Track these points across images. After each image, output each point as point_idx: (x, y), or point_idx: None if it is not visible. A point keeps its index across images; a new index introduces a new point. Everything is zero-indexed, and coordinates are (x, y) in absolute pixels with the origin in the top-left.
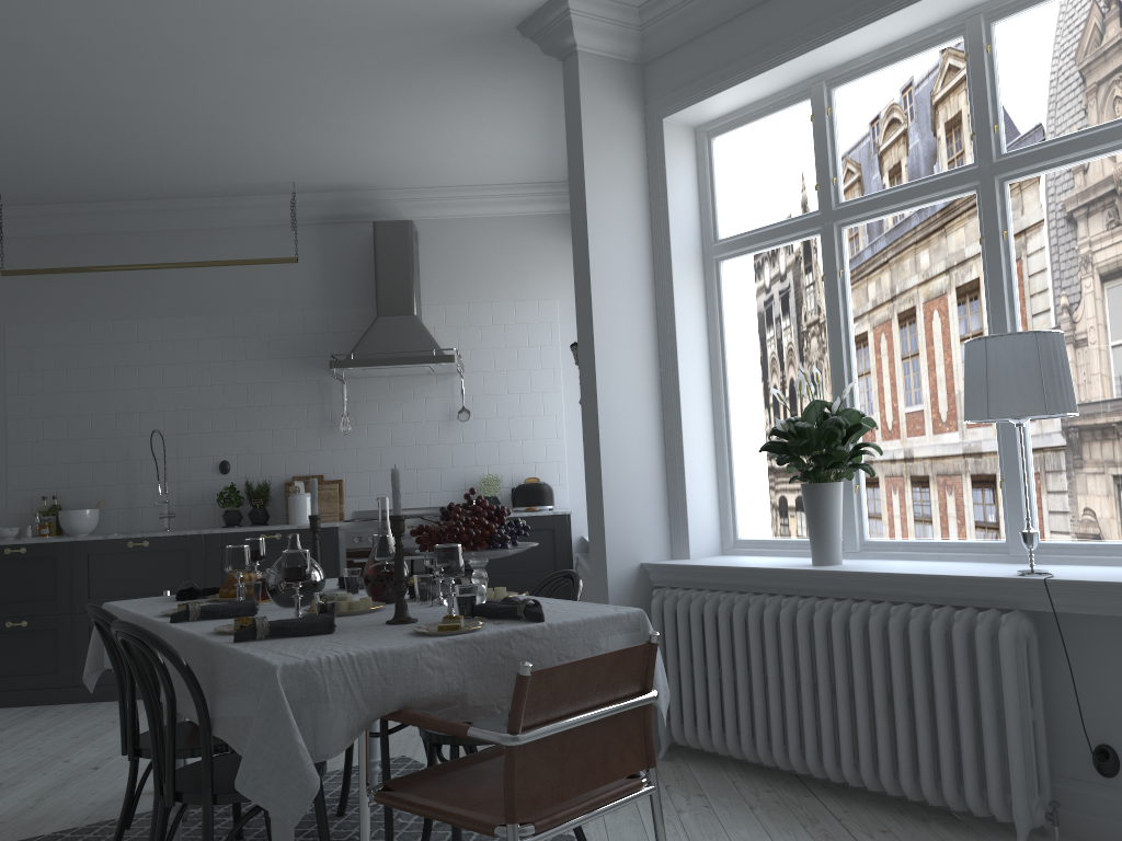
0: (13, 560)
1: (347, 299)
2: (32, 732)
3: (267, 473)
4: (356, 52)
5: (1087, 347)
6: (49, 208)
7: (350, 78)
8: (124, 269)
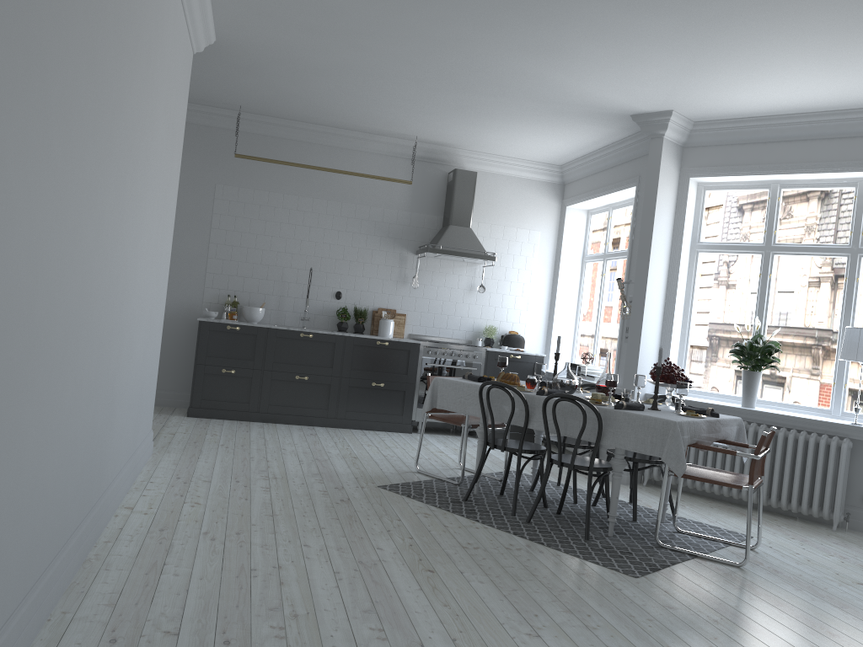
0: (231, 333)
1: (424, 208)
2: (269, 435)
3: (363, 303)
4: (543, 105)
5: None
6: (259, 117)
7: (523, 111)
8: (310, 168)
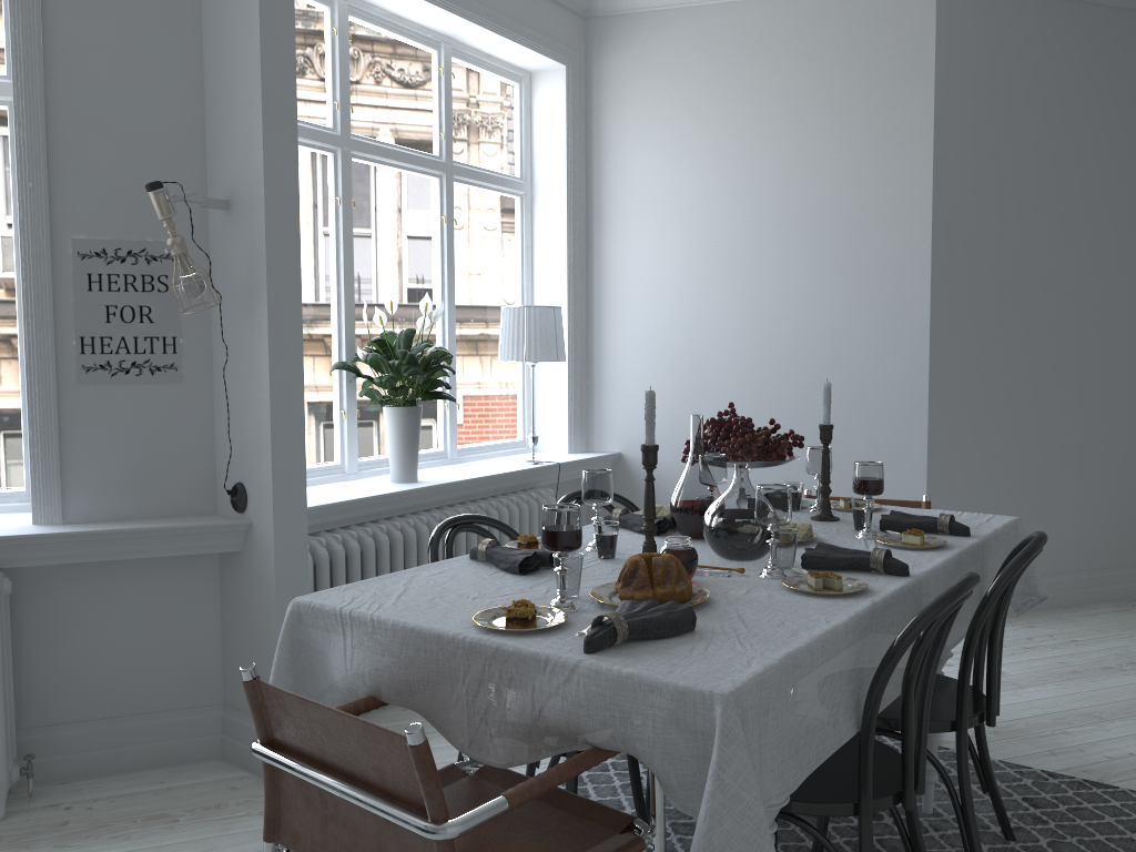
0: None
1: None
2: None
3: None
4: None
5: (480, 315)
6: None
7: None
8: None
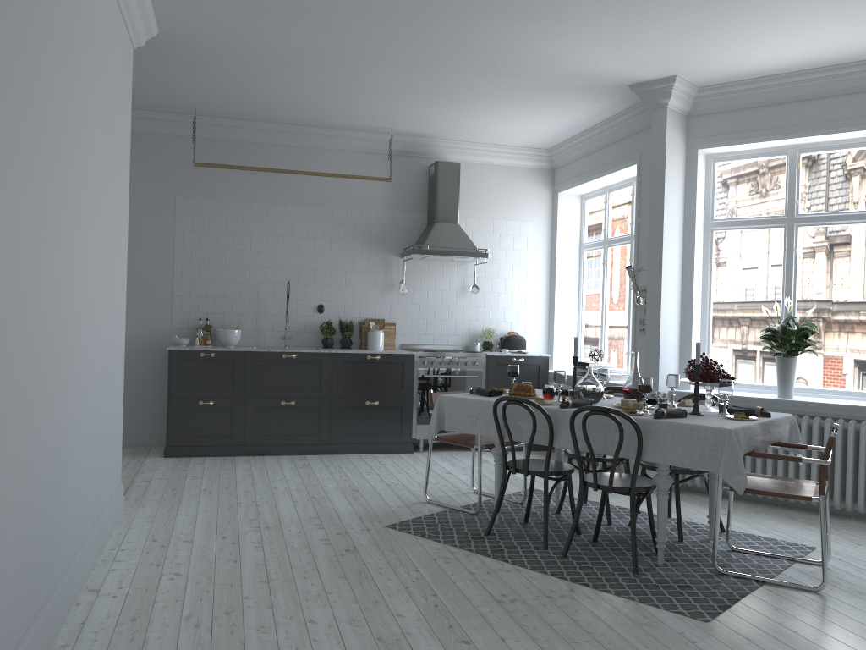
0: (205, 360)
1: (406, 206)
2: (257, 471)
3: (348, 315)
4: (532, 81)
5: None
6: (217, 120)
7: (509, 90)
8: (278, 172)
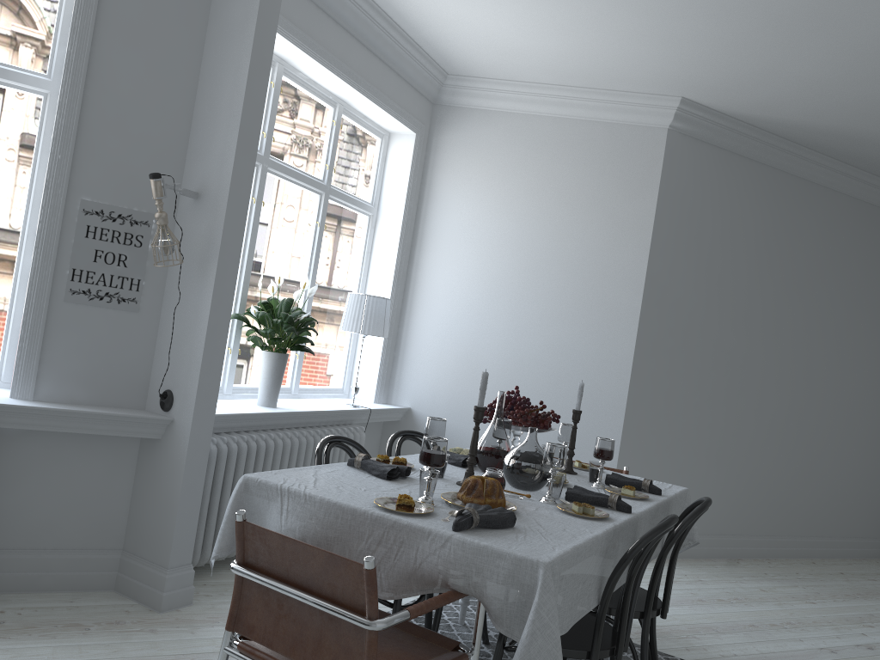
0: None
1: None
2: None
3: None
4: None
5: (329, 294)
6: None
7: None
8: None
